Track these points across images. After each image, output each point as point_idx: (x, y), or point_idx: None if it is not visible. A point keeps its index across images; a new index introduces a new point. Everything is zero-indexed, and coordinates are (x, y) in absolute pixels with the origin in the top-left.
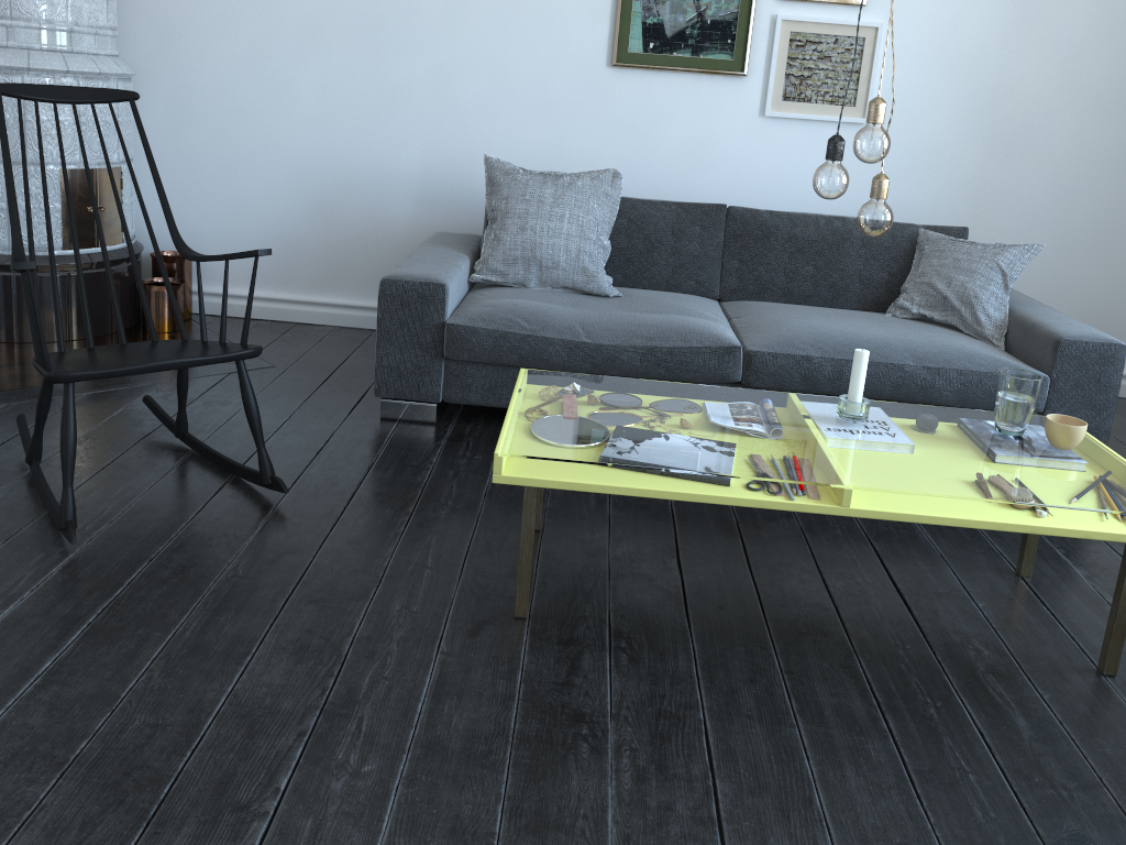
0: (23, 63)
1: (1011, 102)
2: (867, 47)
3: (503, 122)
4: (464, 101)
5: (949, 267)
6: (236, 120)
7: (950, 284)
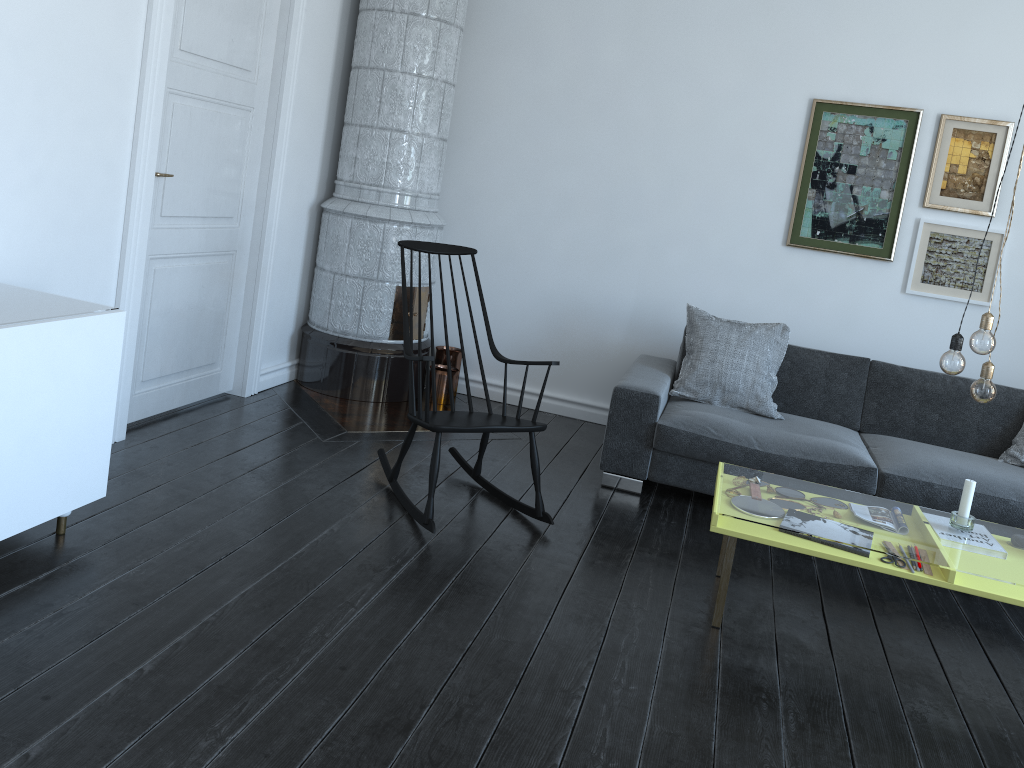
0: (387, 216)
1: None
2: (993, 248)
3: (698, 278)
4: (671, 261)
5: None
6: (506, 259)
7: None
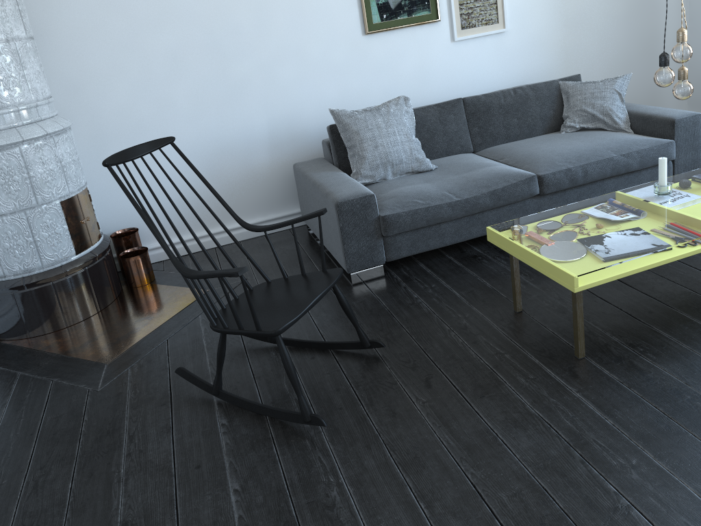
0: (18, 138)
1: (571, 0)
2: None
3: (310, 85)
4: (284, 79)
5: (590, 98)
6: (139, 132)
7: (594, 107)
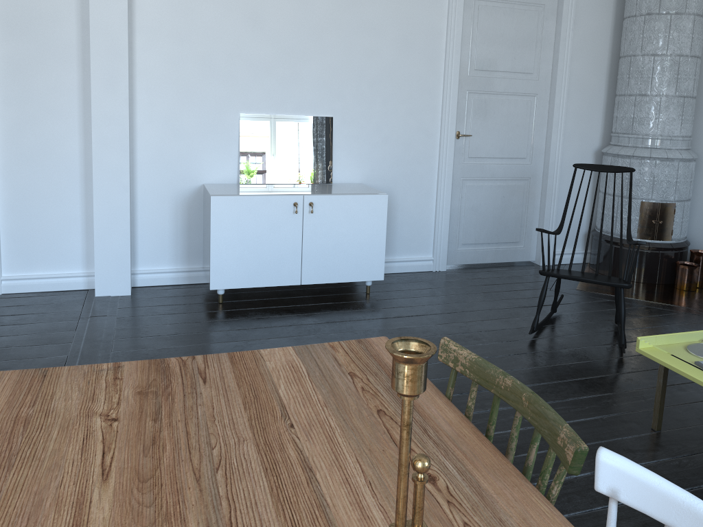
0: (631, 153)
1: None
2: None
3: None
4: None
5: None
6: None
7: None
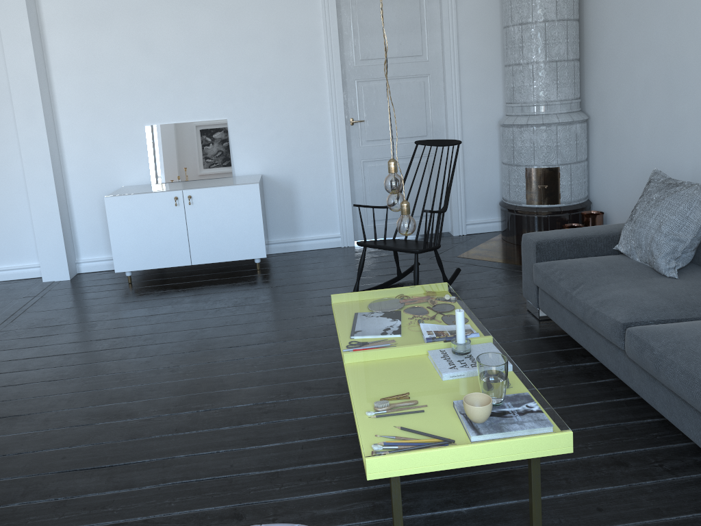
0: (511, 122)
1: None
2: None
3: None
4: None
5: None
6: (622, 142)
7: None
